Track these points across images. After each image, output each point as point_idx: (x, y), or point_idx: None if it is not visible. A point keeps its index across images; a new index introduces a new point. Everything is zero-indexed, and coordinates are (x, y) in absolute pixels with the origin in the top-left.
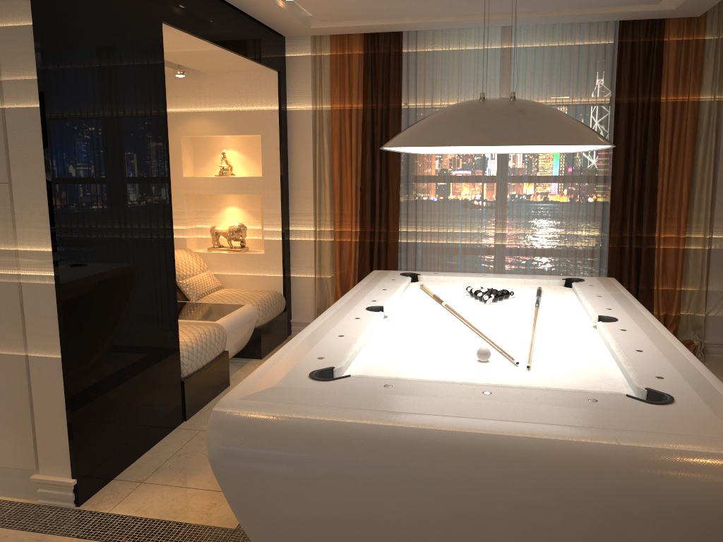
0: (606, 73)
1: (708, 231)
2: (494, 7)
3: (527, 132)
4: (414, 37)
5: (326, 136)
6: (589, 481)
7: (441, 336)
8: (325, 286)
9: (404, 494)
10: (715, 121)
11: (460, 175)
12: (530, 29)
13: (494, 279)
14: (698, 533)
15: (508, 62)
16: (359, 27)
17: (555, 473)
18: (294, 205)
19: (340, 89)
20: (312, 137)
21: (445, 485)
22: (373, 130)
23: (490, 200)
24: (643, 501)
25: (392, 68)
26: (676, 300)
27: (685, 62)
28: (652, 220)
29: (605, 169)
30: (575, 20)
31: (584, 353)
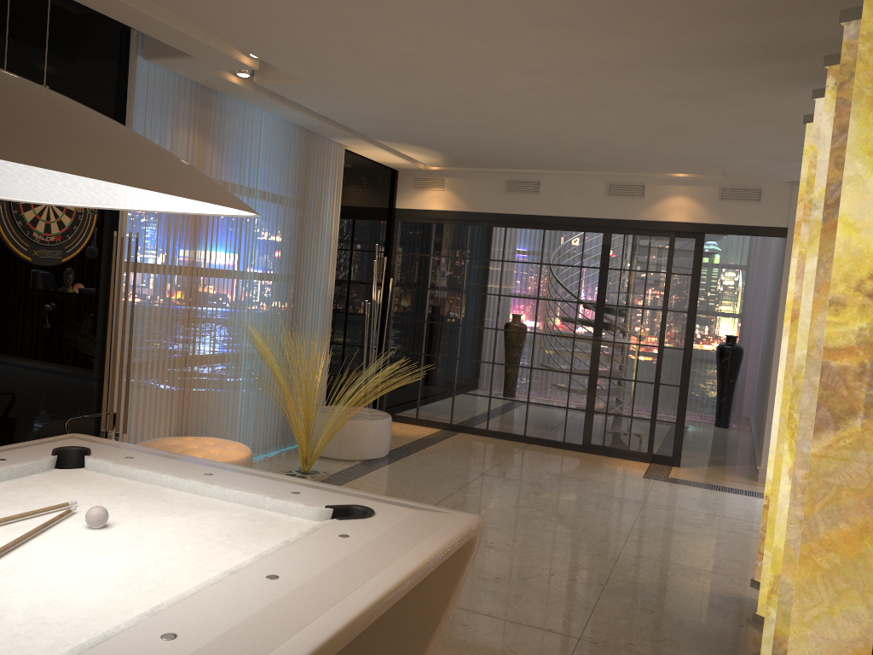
0: None
1: None
2: None
3: None
4: None
5: None
6: None
7: (49, 583)
8: None
9: None
10: None
11: None
12: None
13: None
14: None
15: None
16: None
17: None
18: None
19: None
20: None
21: None
22: None
23: None
24: None
25: None
26: None
27: None
28: None
29: None
30: None
31: None
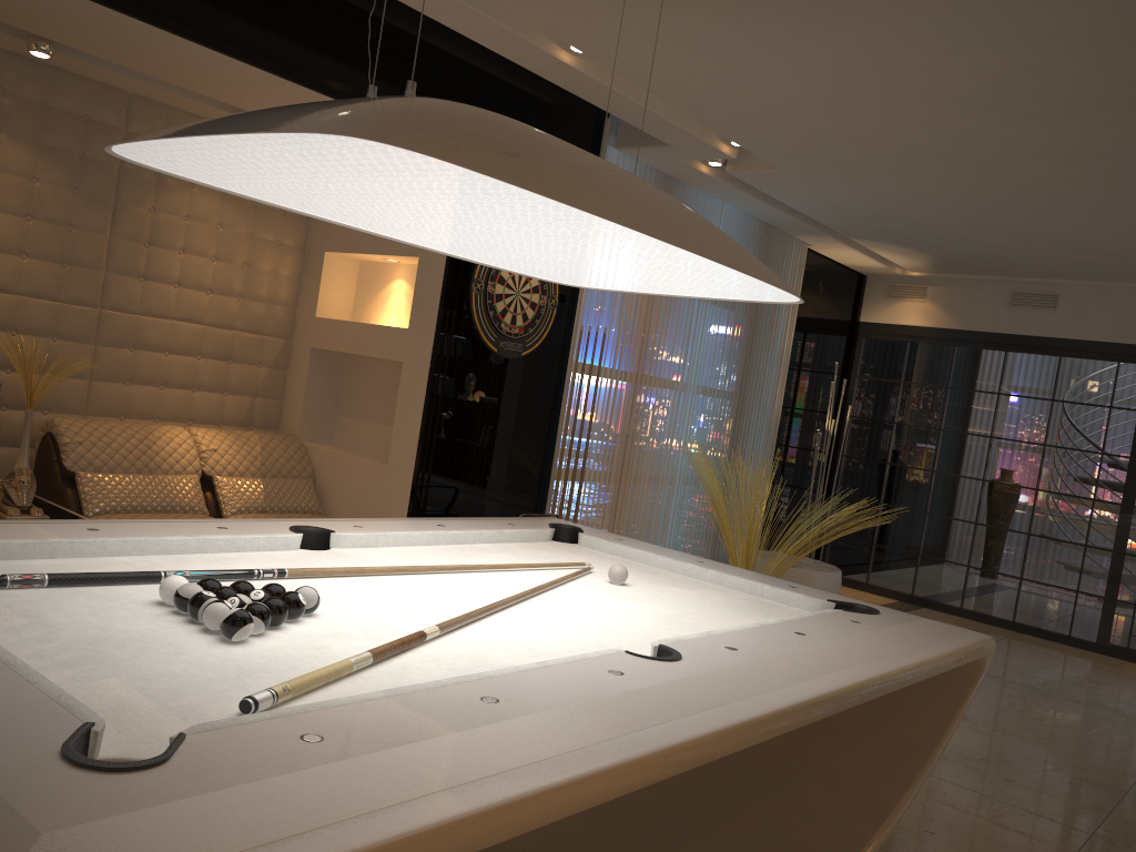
0: None
1: None
2: None
3: None
4: None
5: None
6: None
7: (603, 610)
8: None
9: None
10: None
11: None
12: None
13: None
14: None
15: None
16: None
17: None
18: None
19: None
20: None
21: None
22: None
23: None
24: None
25: None
26: None
27: None
28: None
29: None
30: None
31: (470, 552)
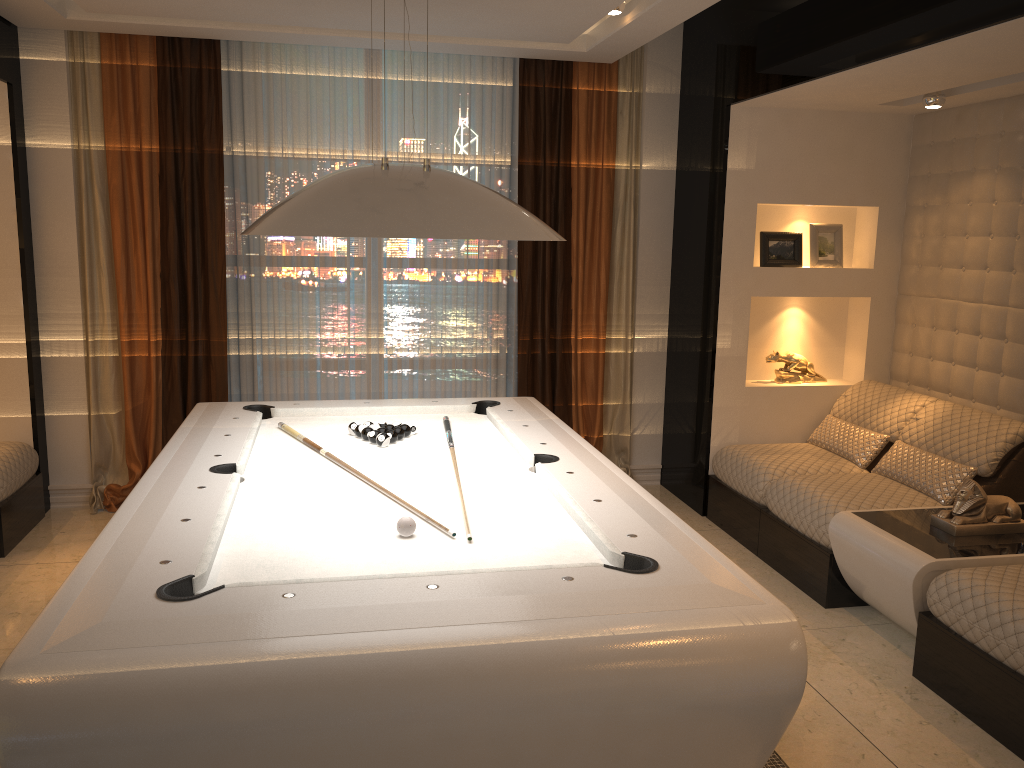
0: (505, 124)
1: (630, 330)
2: (362, 23)
3: (459, 219)
4: (237, 50)
5: (99, 192)
6: (585, 690)
7: (336, 504)
8: (108, 427)
9: (340, 756)
10: (633, 194)
11: (316, 256)
12: (406, 56)
13: (383, 408)
14: (708, 730)
15: (377, 99)
16: (150, 26)
17: (543, 687)
18: (47, 301)
19: (120, 120)
20: (74, 193)
21: (399, 732)
22: (179, 186)
23: (360, 293)
24: (648, 703)
25: (207, 94)
26: (599, 419)
27: (597, 119)
28: (567, 318)
29: (508, 251)
30: (465, 51)
31: (531, 509)
